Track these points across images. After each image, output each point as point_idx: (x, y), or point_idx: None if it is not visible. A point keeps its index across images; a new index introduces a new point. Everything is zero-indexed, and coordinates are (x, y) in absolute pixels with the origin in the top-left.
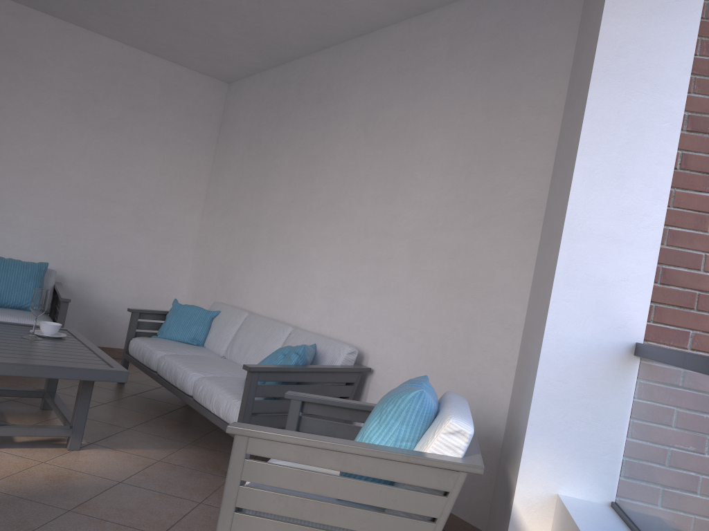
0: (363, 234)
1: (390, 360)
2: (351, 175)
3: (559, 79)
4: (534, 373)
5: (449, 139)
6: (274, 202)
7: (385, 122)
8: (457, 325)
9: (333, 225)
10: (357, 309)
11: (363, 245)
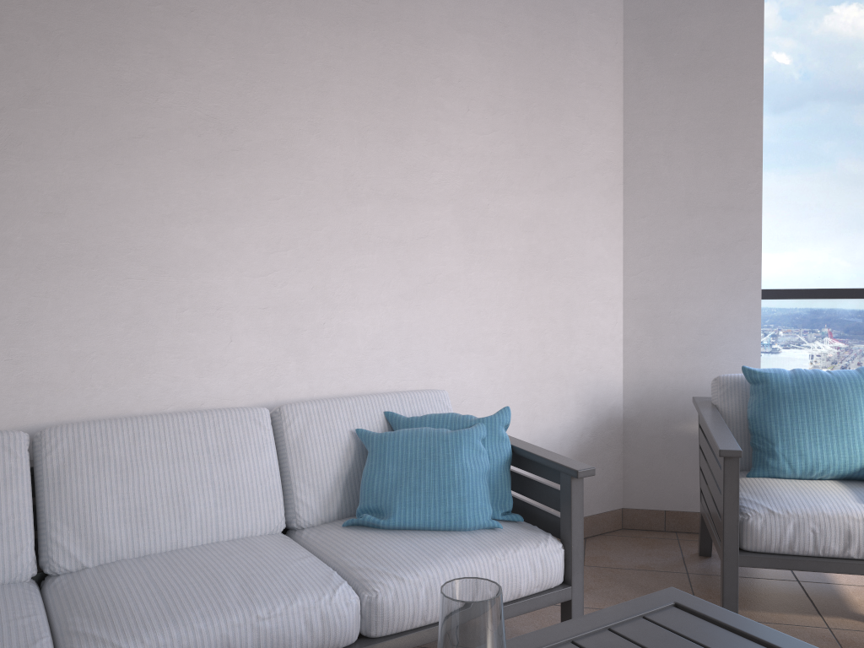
0: (347, 196)
1: (464, 389)
2: (272, 72)
3: (613, 26)
4: (745, 333)
5: (488, 57)
6: None
7: None
8: (552, 313)
9: (245, 176)
10: (371, 332)
11: (354, 218)
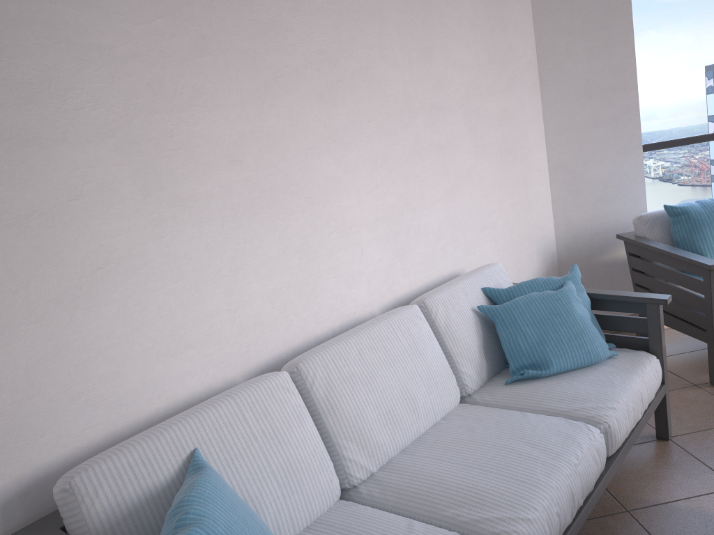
0: (407, 112)
1: (485, 260)
2: (351, 5)
3: None
4: (634, 181)
5: None
6: (103, 49)
7: None
8: (519, 188)
9: (349, 103)
10: (435, 226)
11: (414, 131)
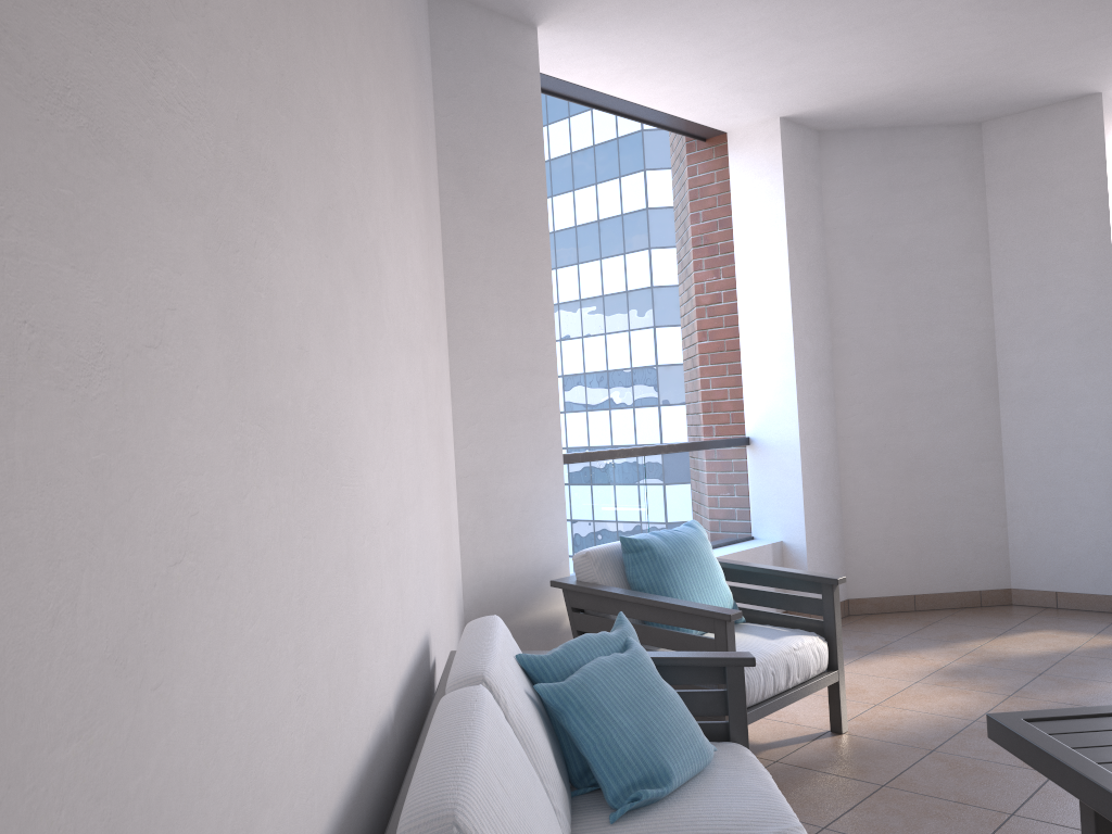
0: (398, 339)
1: (438, 616)
2: (368, 130)
3: (435, 148)
4: (555, 504)
5: (416, 161)
6: None
7: (379, 12)
8: (446, 501)
9: (370, 296)
10: (415, 546)
11: (402, 373)
